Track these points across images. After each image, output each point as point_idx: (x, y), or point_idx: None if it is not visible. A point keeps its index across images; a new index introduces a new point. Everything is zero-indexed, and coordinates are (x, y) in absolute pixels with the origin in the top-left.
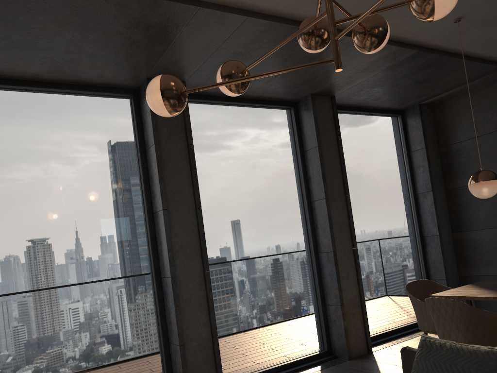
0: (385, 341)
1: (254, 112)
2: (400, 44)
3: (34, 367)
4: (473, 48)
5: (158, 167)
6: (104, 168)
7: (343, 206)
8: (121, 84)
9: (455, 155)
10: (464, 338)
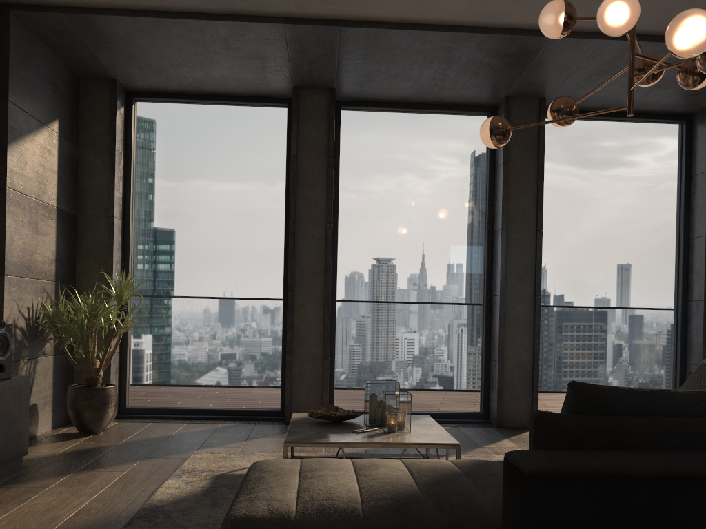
0: None
1: (629, 128)
2: None
3: (373, 352)
4: None
5: (503, 186)
6: (452, 185)
7: None
8: (480, 102)
9: None
10: None
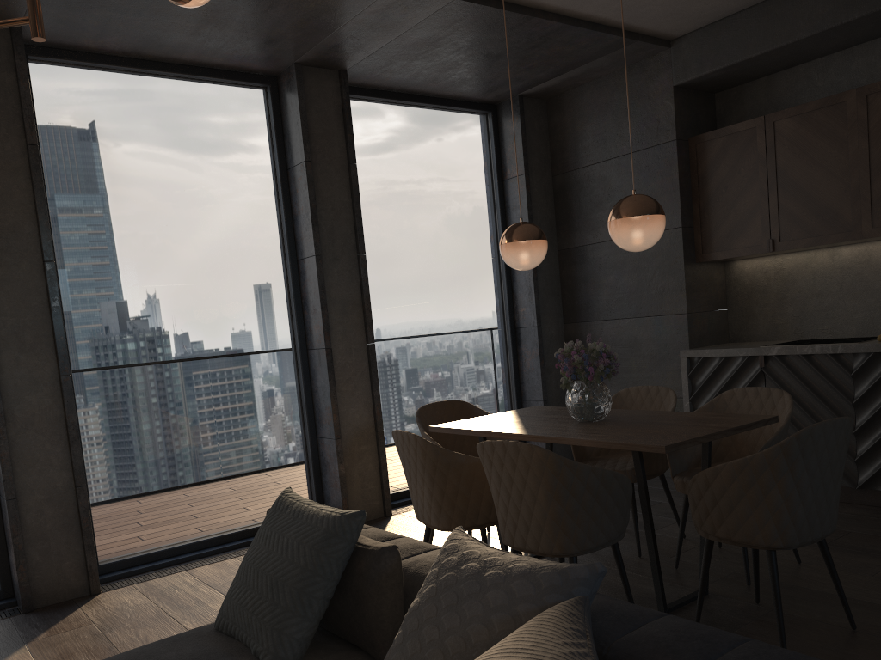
0: None
1: (187, 90)
2: None
3: None
4: (563, 1)
5: None
6: None
7: (353, 270)
8: None
9: (575, 190)
10: (430, 496)
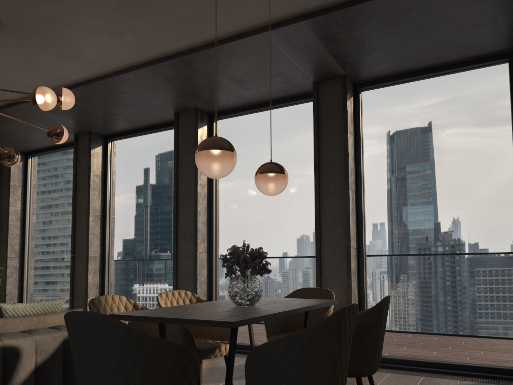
0: (400, 369)
1: (275, 113)
2: (273, 27)
3: (125, 293)
4: None
5: (174, 175)
6: (165, 178)
7: (341, 199)
8: (172, 119)
9: None
10: None
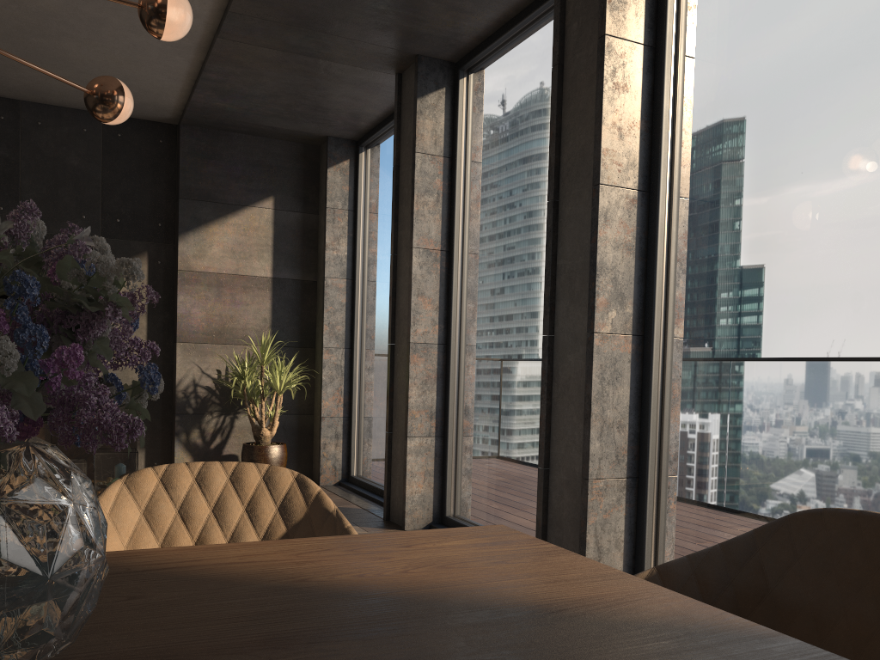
0: None
1: None
2: None
3: (479, 435)
4: None
5: (551, 115)
6: None
7: None
8: None
9: None
10: None
